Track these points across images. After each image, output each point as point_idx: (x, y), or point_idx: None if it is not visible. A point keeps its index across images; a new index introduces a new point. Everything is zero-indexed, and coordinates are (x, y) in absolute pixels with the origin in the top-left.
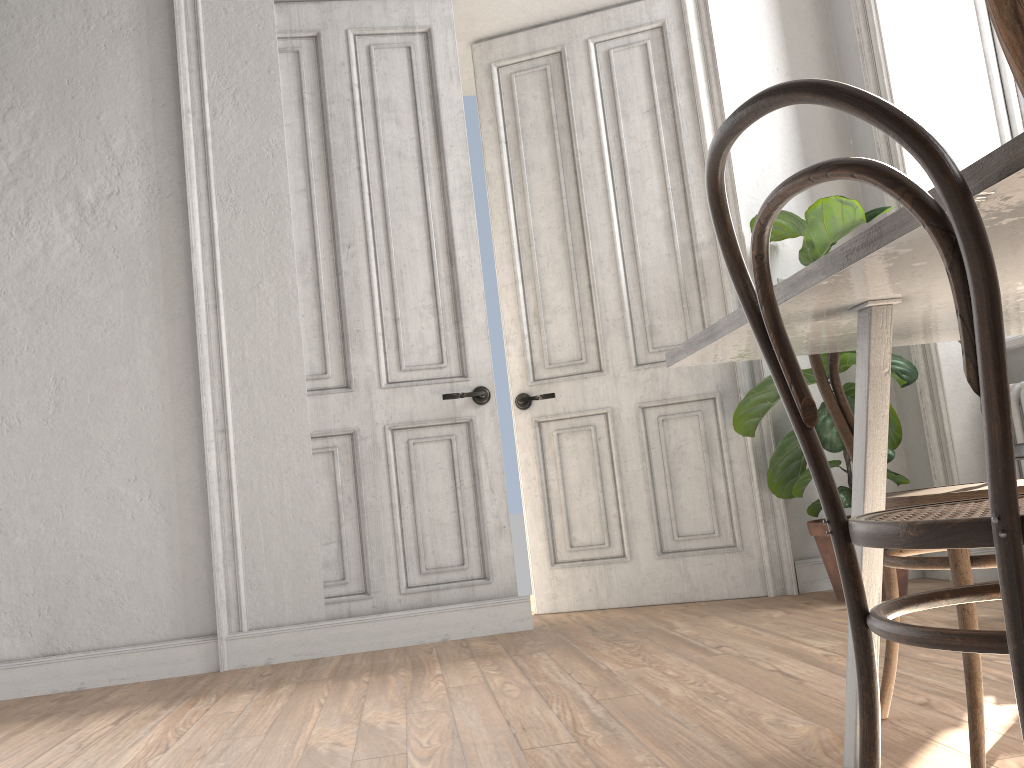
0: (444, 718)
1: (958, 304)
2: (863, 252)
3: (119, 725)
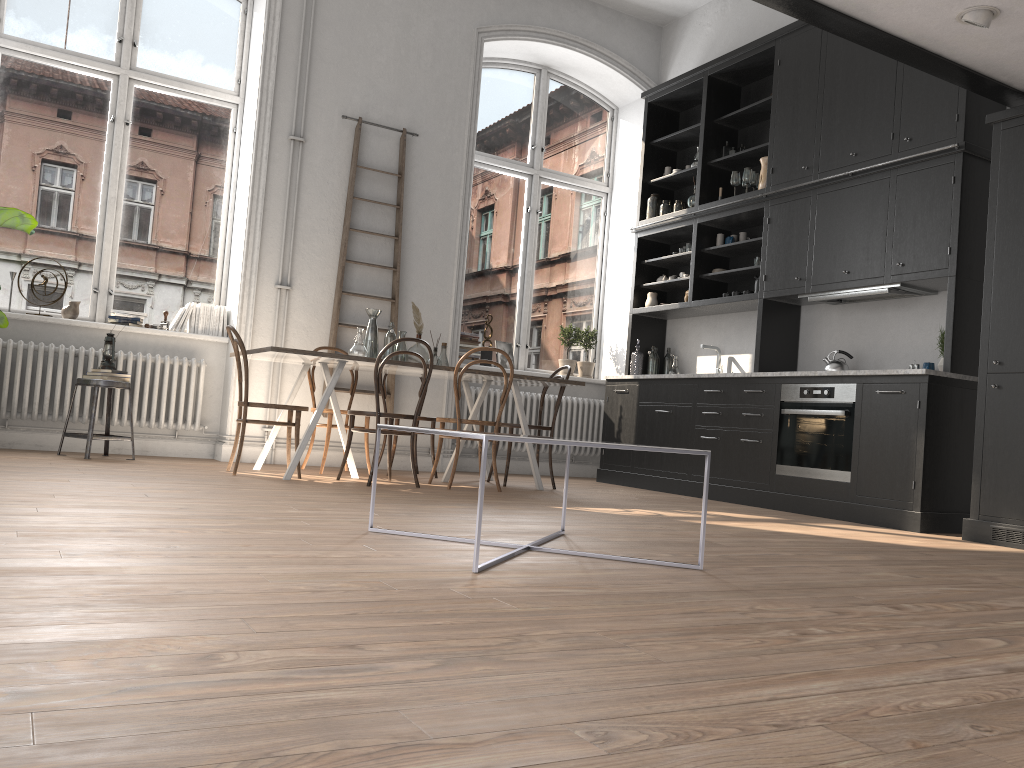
0: (157, 485)
1: (424, 383)
2: (396, 364)
3: (45, 504)
